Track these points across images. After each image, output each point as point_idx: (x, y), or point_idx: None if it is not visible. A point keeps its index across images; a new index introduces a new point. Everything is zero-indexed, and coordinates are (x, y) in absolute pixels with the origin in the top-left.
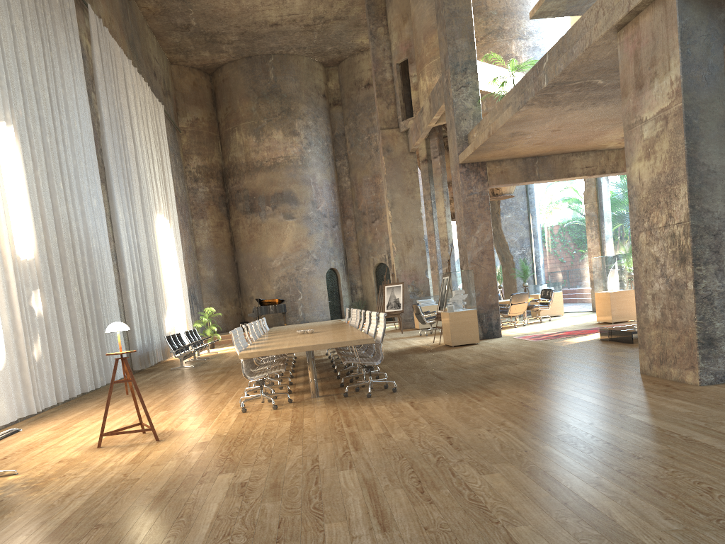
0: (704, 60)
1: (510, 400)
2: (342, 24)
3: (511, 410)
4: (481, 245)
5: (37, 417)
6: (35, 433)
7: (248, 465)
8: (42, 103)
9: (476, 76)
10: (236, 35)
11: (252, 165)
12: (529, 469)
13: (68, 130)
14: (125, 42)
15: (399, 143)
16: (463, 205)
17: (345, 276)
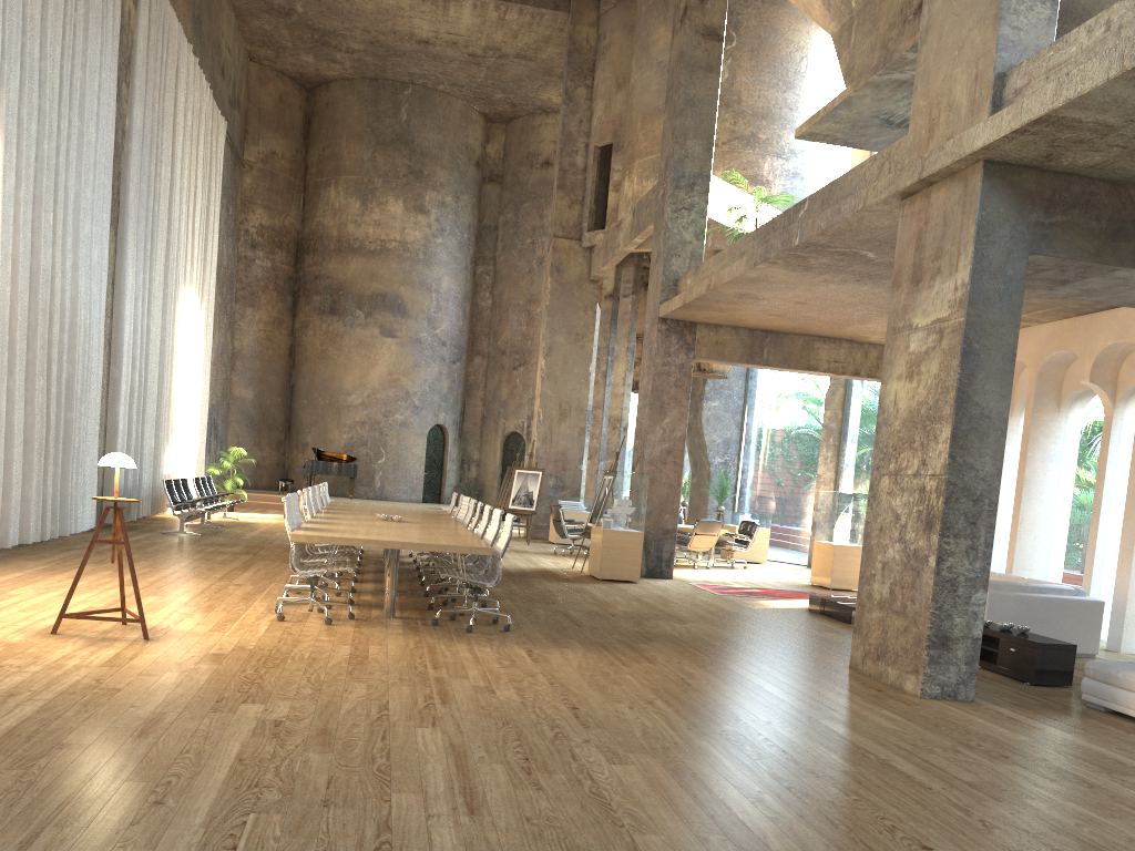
0: (1002, 269)
1: (668, 672)
2: (525, 66)
3: (666, 686)
4: (667, 440)
5: None
6: None
7: (285, 697)
8: (47, 88)
9: (706, 197)
10: (361, 42)
11: (347, 243)
12: (676, 767)
13: (77, 136)
14: (188, 14)
15: (577, 263)
16: (653, 377)
17: (457, 441)
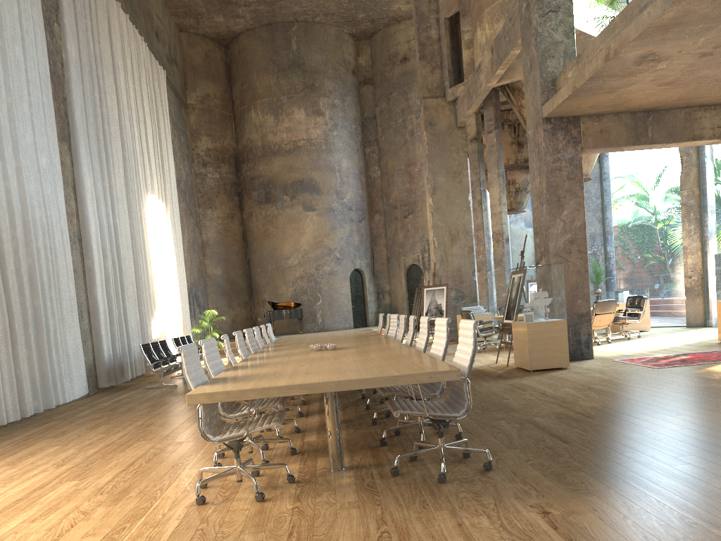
0: None
1: None
2: None
3: None
4: (569, 231)
5: None
6: None
7: None
8: None
9: None
10: None
11: (269, 148)
12: None
13: (1, 54)
14: None
15: (445, 115)
16: (546, 175)
17: (372, 279)
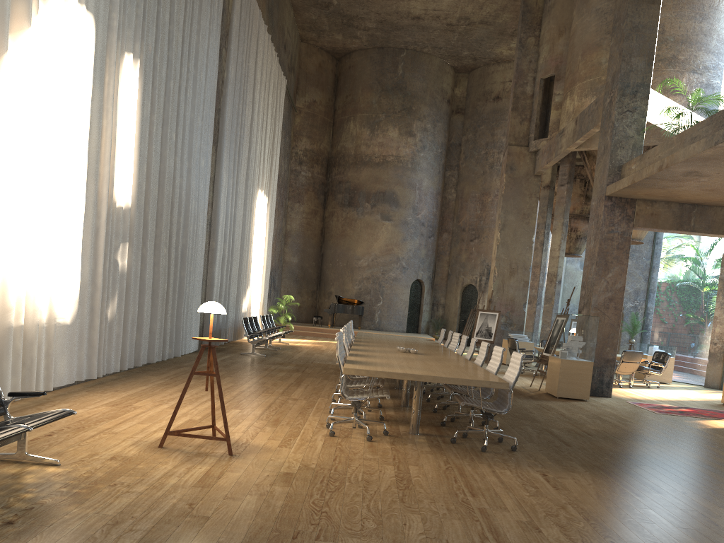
0: None
1: (683, 506)
2: (486, 29)
3: (695, 526)
4: (610, 291)
5: (95, 382)
6: (90, 406)
7: (352, 533)
8: (173, 44)
9: (646, 101)
10: (374, 22)
11: (360, 158)
12: None
13: (193, 80)
14: (265, 6)
15: (525, 163)
16: (600, 242)
17: (430, 290)
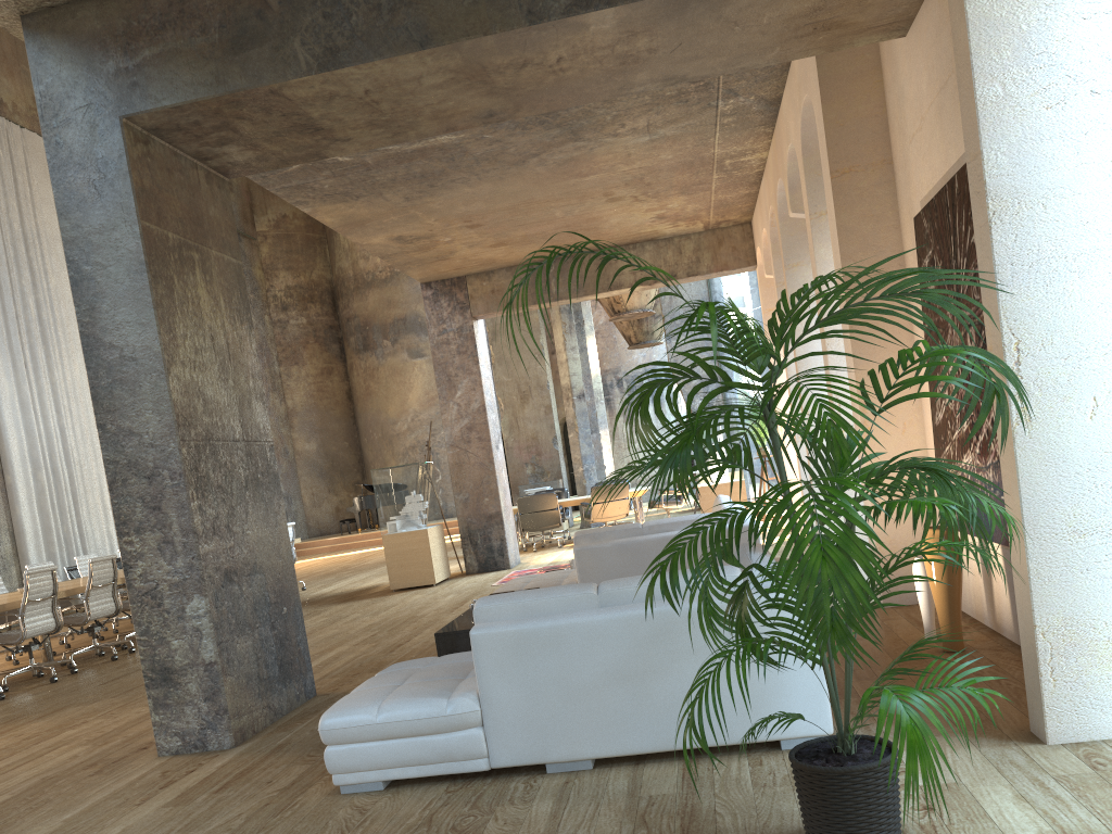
0: (89, 153)
1: None
2: None
3: None
4: (465, 416)
5: None
6: None
7: None
8: None
9: None
10: None
11: (361, 279)
12: None
13: None
14: None
15: None
16: (432, 351)
17: None
